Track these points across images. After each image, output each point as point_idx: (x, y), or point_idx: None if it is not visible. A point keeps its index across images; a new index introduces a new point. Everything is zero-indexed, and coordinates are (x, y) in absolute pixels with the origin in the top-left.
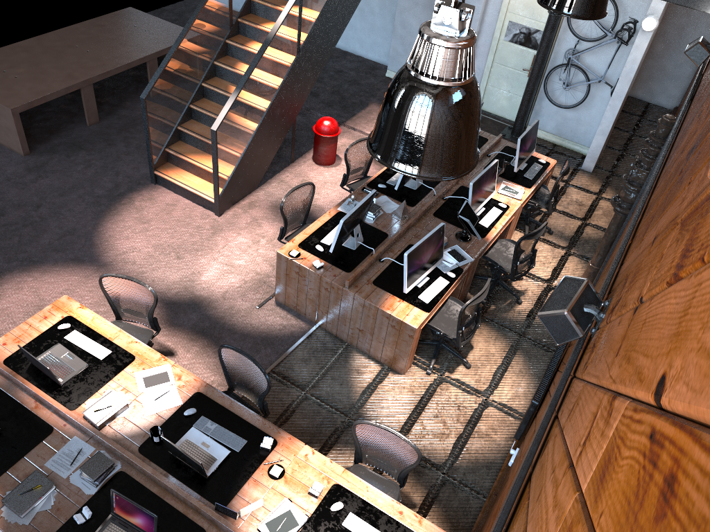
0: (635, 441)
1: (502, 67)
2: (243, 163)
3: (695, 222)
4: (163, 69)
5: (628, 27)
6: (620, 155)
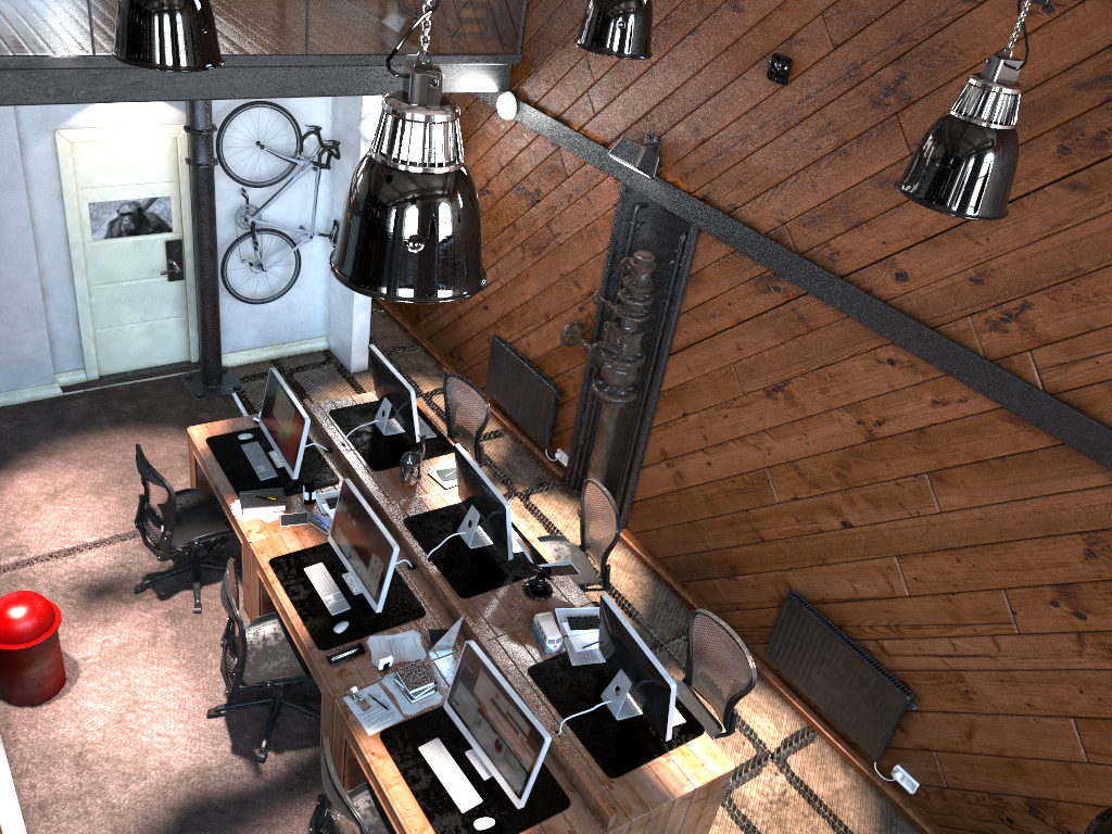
0: None
1: (112, 287)
2: None
3: None
4: None
5: (333, 142)
6: None
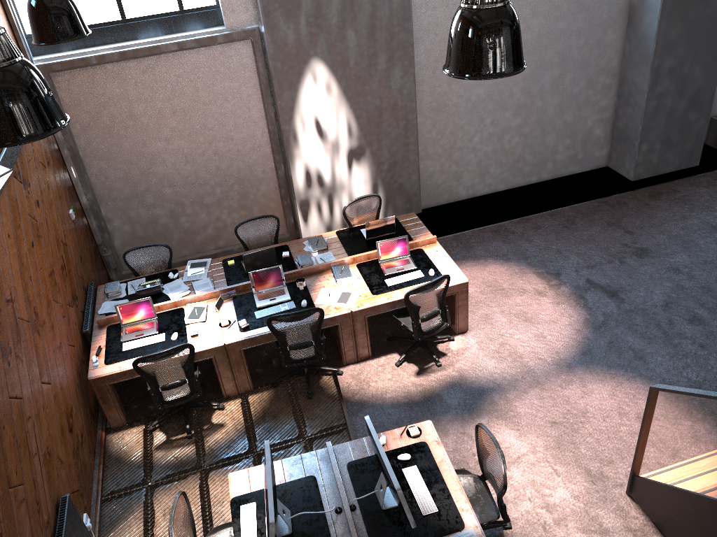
0: None
1: None
2: (684, 503)
3: None
4: None
5: None
6: None
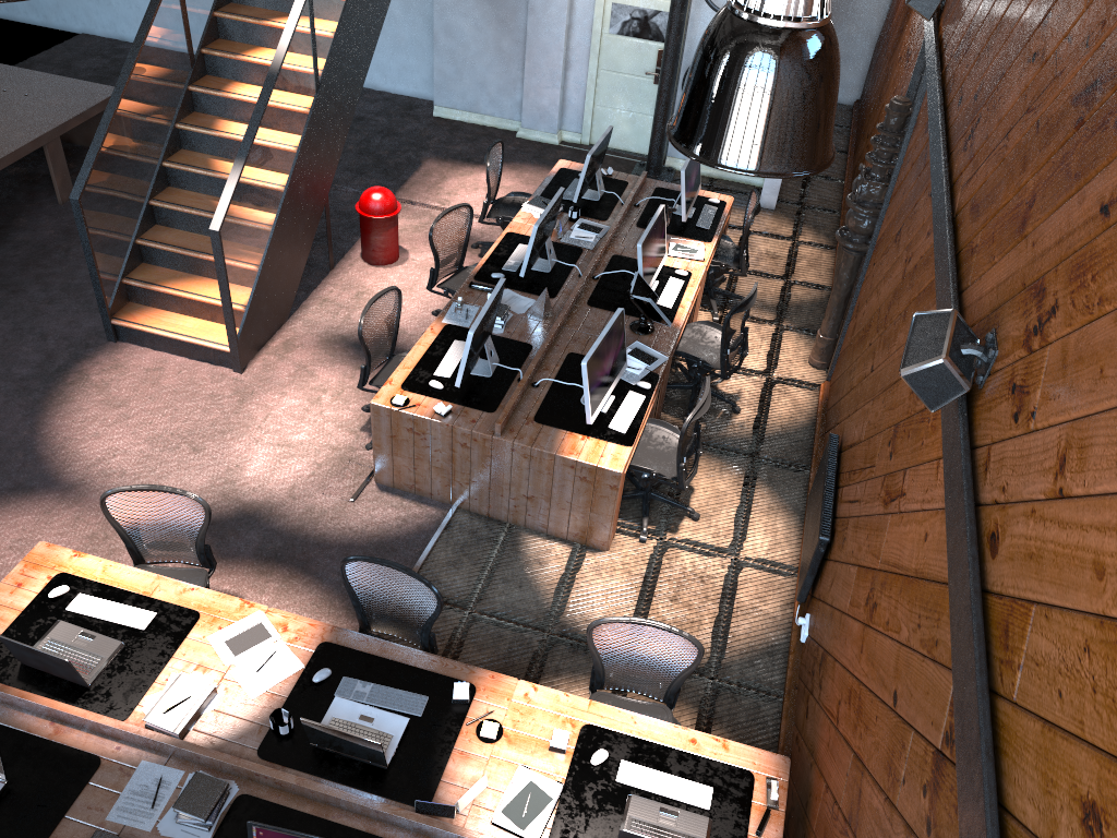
0: None
1: (613, 75)
2: (264, 280)
3: None
4: (100, 146)
5: None
6: (804, 179)
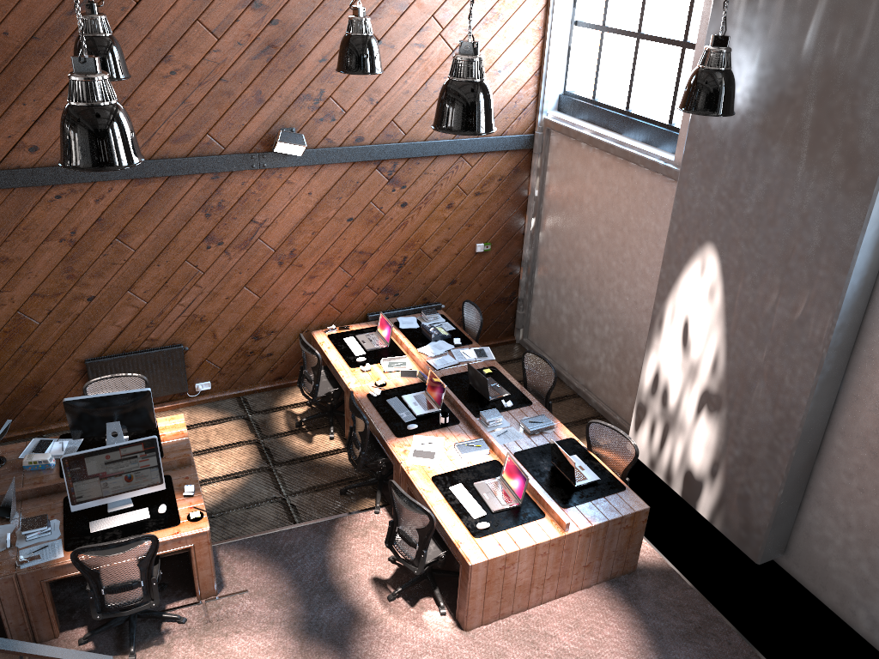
0: (450, 2)
1: None
2: None
3: (390, 5)
4: None
5: None
6: None
